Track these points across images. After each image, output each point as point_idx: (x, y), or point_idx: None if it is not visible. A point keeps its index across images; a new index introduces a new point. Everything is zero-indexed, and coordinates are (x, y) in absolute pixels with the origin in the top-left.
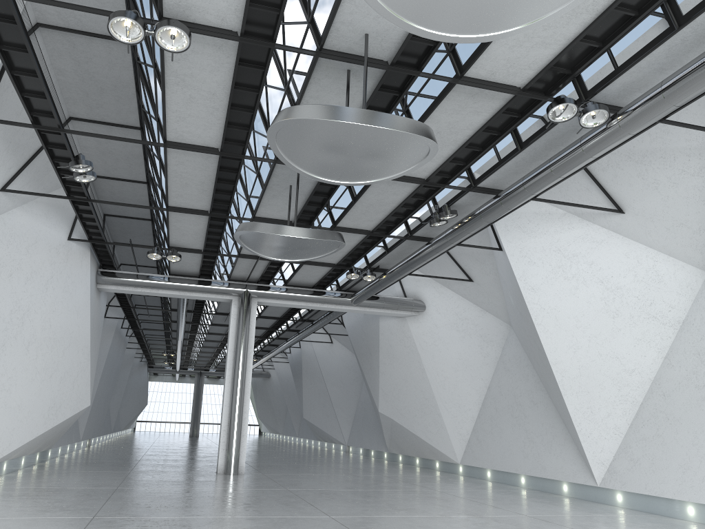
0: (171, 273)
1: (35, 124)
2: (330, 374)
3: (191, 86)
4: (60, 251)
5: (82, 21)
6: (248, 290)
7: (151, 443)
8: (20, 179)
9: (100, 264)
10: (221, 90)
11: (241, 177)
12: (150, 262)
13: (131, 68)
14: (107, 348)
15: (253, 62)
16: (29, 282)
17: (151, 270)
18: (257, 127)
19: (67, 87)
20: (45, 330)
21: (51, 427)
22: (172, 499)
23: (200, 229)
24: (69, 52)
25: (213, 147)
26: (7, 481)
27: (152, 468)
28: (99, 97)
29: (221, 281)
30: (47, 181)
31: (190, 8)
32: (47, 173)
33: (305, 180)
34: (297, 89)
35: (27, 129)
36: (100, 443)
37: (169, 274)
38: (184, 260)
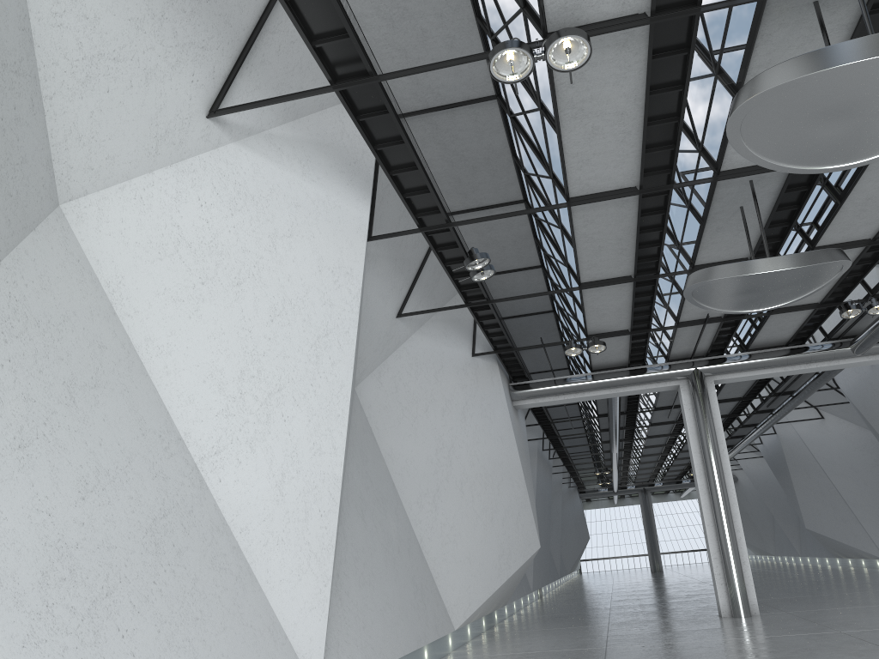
0: (592, 369)
1: (421, 227)
2: (831, 462)
3: (591, 113)
4: (468, 370)
5: (441, 93)
6: (698, 368)
7: (611, 586)
8: (412, 299)
9: (510, 377)
10: (631, 104)
11: (670, 216)
12: (559, 364)
13: (501, 130)
14: (534, 477)
15: (670, 47)
16: (446, 414)
17: (561, 373)
18: (686, 138)
19: (436, 179)
20: (473, 466)
21: (506, 579)
22: (686, 658)
23: (623, 303)
24: (433, 136)
25: (628, 186)
26: (478, 647)
27: (632, 618)
28: (472, 178)
29: (658, 365)
30: (437, 294)
31: (579, 6)
32: (435, 285)
33: (761, 192)
34: (738, 62)
35: (408, 240)
36: (552, 592)
37: (591, 371)
38: (608, 348)
